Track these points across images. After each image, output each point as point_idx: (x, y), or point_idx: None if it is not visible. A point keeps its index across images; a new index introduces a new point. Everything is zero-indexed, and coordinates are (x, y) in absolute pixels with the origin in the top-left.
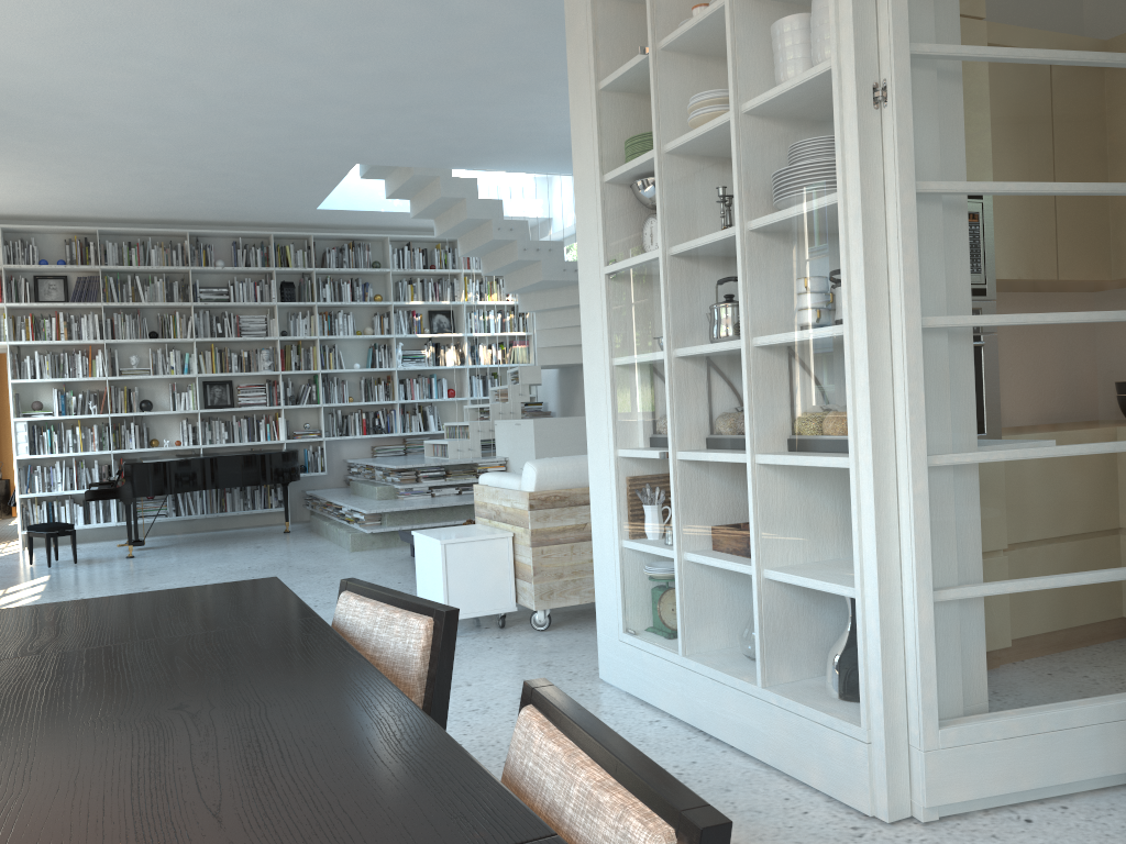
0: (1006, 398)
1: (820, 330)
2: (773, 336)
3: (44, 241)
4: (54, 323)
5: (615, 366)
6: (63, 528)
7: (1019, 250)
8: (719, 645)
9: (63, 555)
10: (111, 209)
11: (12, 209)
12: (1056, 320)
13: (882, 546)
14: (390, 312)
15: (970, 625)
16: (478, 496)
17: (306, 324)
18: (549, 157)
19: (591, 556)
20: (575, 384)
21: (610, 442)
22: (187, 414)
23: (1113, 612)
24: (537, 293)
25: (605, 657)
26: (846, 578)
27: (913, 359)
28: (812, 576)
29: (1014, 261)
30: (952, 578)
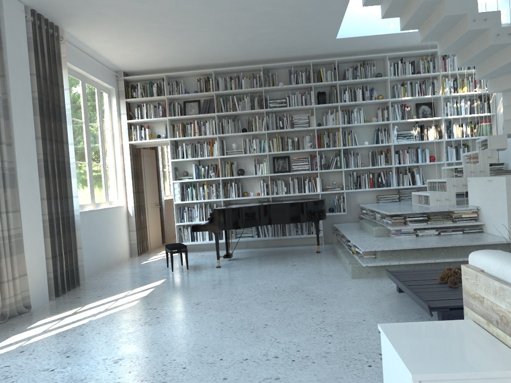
0: None
1: None
2: None
3: (188, 81)
4: (192, 127)
5: None
6: (179, 248)
7: None
8: None
9: (190, 260)
10: (216, 56)
11: (167, 63)
12: None
13: None
14: (388, 106)
15: None
16: (469, 282)
17: (333, 118)
18: None
19: None
20: None
21: None
22: (264, 177)
23: None
24: (504, 76)
25: None
26: None
27: None
28: None
29: None
30: None
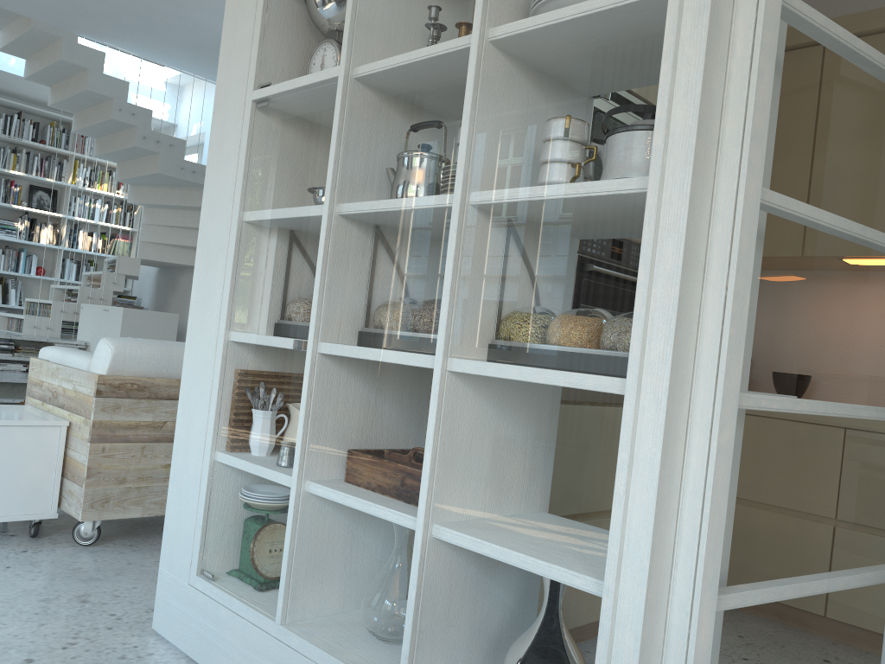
0: (820, 328)
1: (600, 182)
2: (510, 190)
3: None
4: None
5: (246, 222)
6: None
7: (857, 133)
8: (342, 621)
9: None
10: None
11: None
12: (874, 238)
13: (660, 523)
14: None
15: (744, 648)
16: (35, 372)
17: None
18: (186, 51)
19: (165, 461)
20: (173, 284)
21: (222, 320)
22: None
23: (868, 626)
24: (149, 188)
25: (165, 603)
26: (585, 563)
27: (746, 243)
28: (520, 549)
29: (851, 145)
30: (736, 578)
